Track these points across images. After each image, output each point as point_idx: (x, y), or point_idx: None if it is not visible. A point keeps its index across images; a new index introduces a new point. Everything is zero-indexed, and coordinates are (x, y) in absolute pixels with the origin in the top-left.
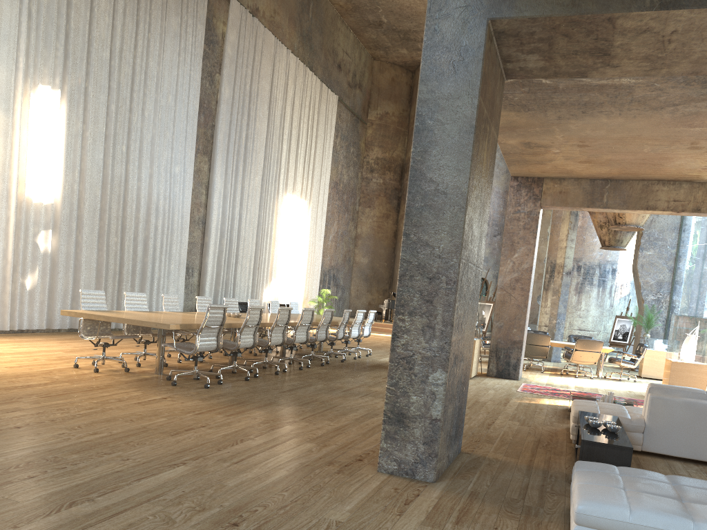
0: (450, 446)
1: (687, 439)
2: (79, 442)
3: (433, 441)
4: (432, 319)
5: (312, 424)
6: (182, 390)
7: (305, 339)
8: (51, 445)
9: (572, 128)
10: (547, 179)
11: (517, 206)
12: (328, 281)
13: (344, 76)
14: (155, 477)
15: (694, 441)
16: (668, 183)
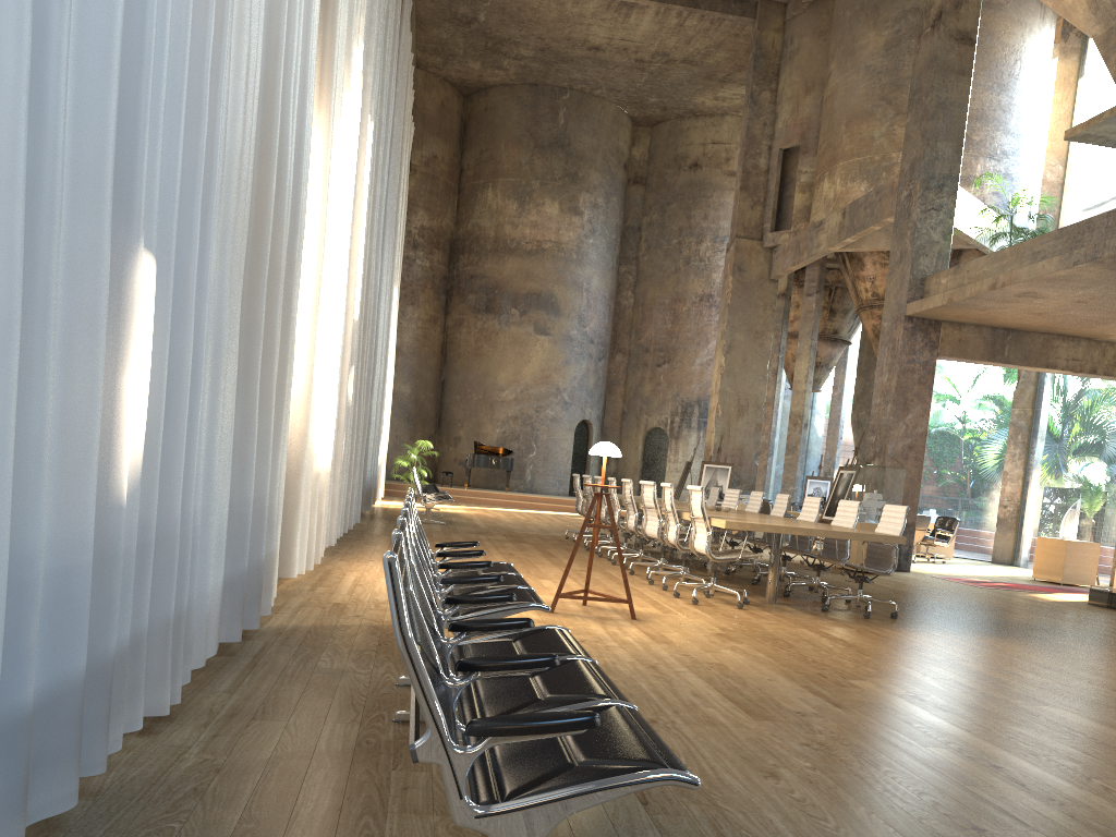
0: None
1: None
2: None
3: None
4: None
5: None
6: (901, 623)
7: (765, 537)
8: None
9: None
10: (946, 322)
11: (911, 354)
12: None
13: None
14: None
15: None
16: (1068, 339)
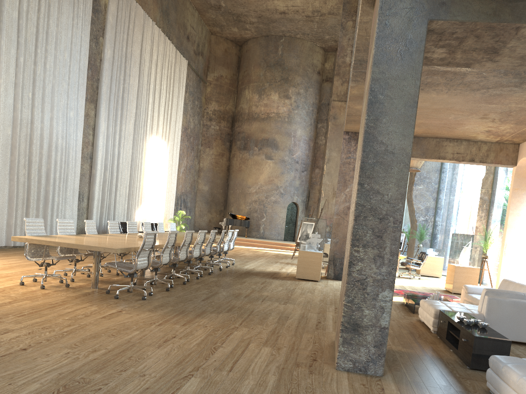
0: None
1: (513, 328)
2: (90, 361)
3: (382, 344)
4: (382, 250)
5: (251, 328)
6: (126, 302)
7: (199, 255)
8: (68, 366)
9: None
10: None
11: (348, 153)
12: (180, 204)
13: (191, 46)
14: (182, 392)
15: (517, 328)
16: (453, 141)
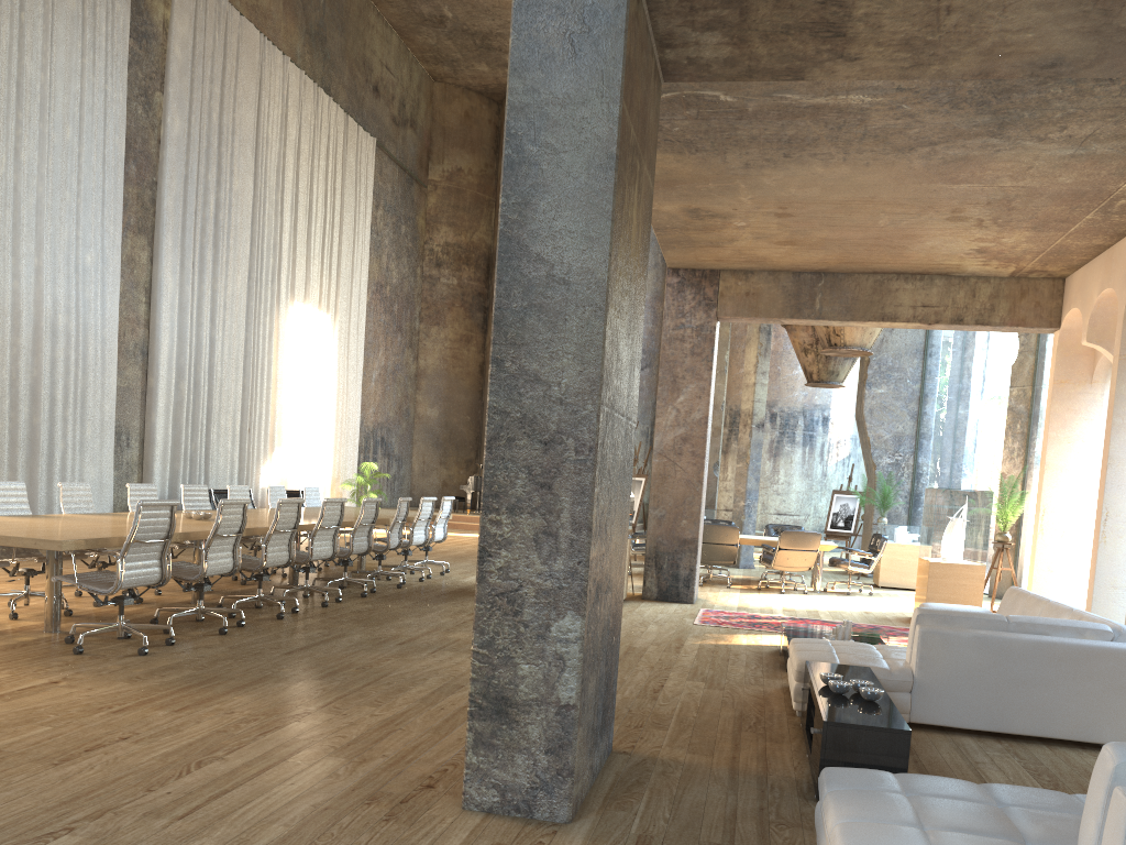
0: (594, 747)
1: (981, 699)
2: None
3: (565, 746)
4: (553, 518)
5: (340, 715)
6: (94, 662)
7: (331, 553)
8: None
9: (768, 184)
10: (726, 272)
11: (680, 318)
12: (373, 448)
13: (386, 107)
14: None
15: (992, 701)
16: (913, 279)
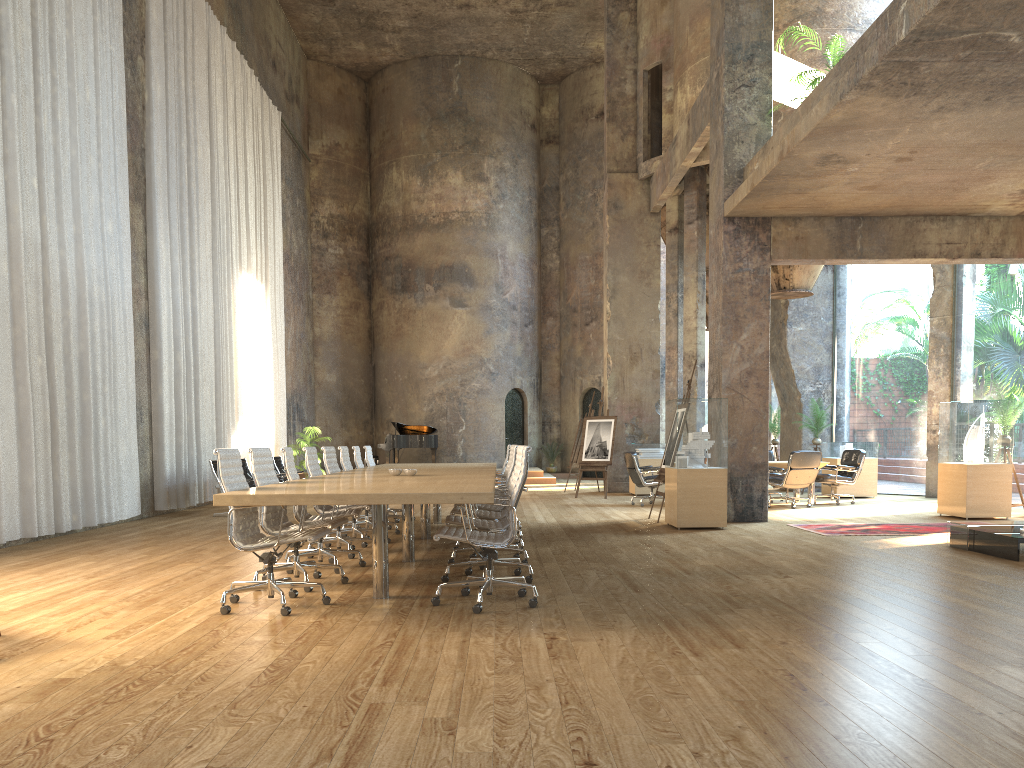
0: None
1: None
2: (788, 765)
3: None
4: None
5: (868, 633)
6: (517, 618)
7: None
8: None
9: (932, 128)
10: (777, 219)
11: (737, 262)
12: (292, 415)
13: (281, 82)
14: None
15: None
16: (937, 220)
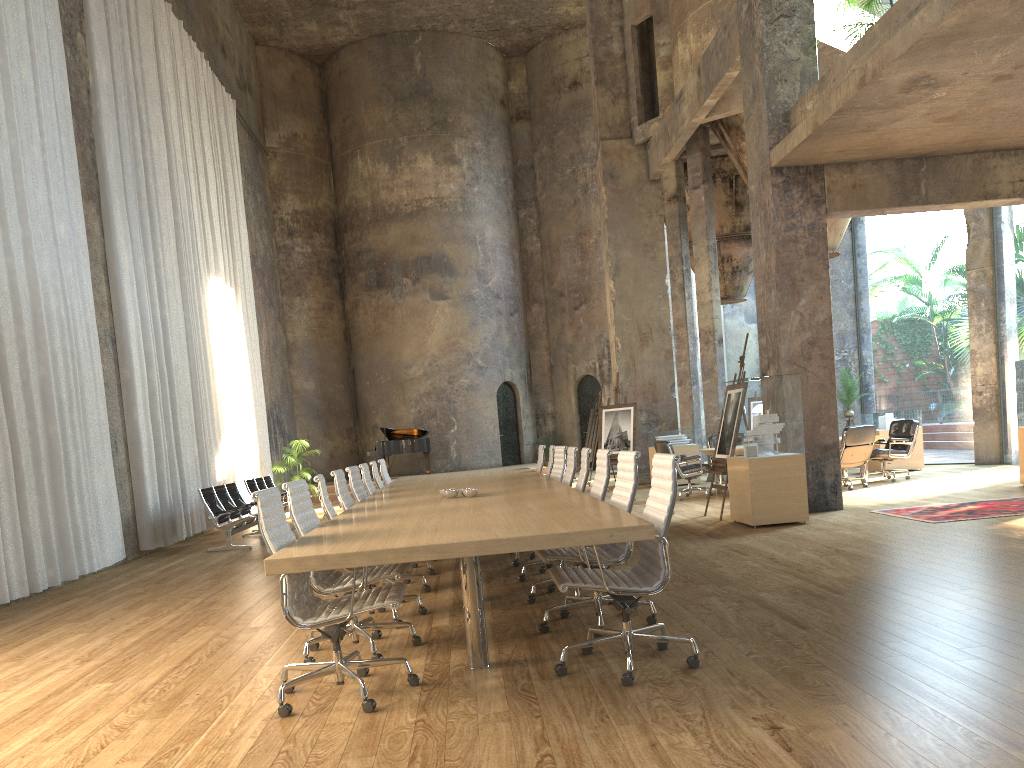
0: None
1: None
2: None
3: None
4: None
5: None
6: (690, 690)
7: None
8: None
9: None
10: (830, 166)
11: (789, 218)
12: (273, 428)
13: (231, 68)
14: None
15: None
16: (1008, 155)
